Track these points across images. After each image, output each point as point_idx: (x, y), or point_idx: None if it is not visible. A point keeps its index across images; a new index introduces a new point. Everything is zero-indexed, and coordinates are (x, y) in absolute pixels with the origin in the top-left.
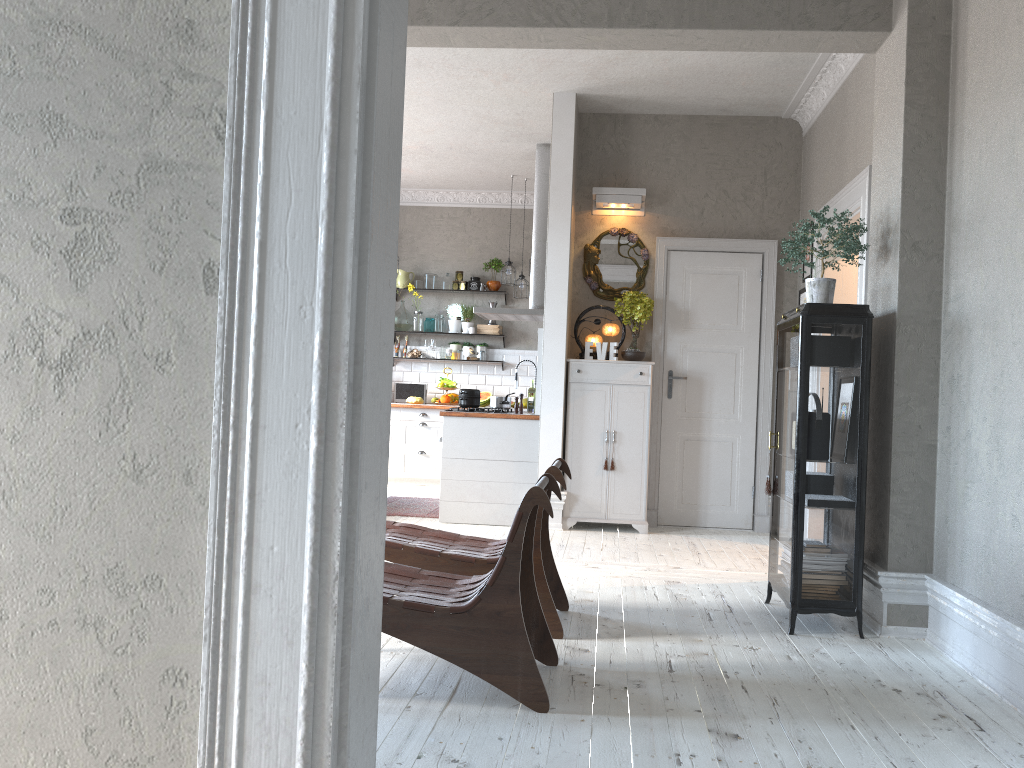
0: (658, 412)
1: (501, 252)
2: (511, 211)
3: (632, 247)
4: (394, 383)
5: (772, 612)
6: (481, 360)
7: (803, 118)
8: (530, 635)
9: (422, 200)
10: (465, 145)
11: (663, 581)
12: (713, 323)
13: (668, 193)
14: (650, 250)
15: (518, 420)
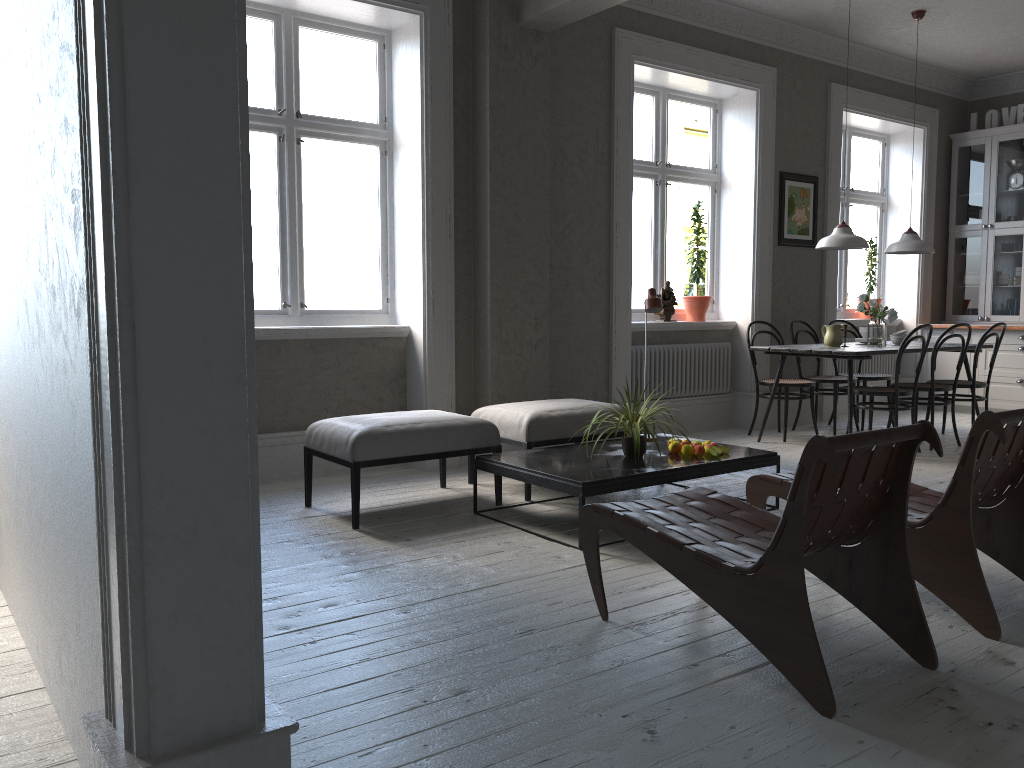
0: None
1: None
2: None
3: None
4: None
5: None
6: None
7: None
8: (902, 623)
9: None
10: None
11: None
12: None
13: None
14: None
15: None
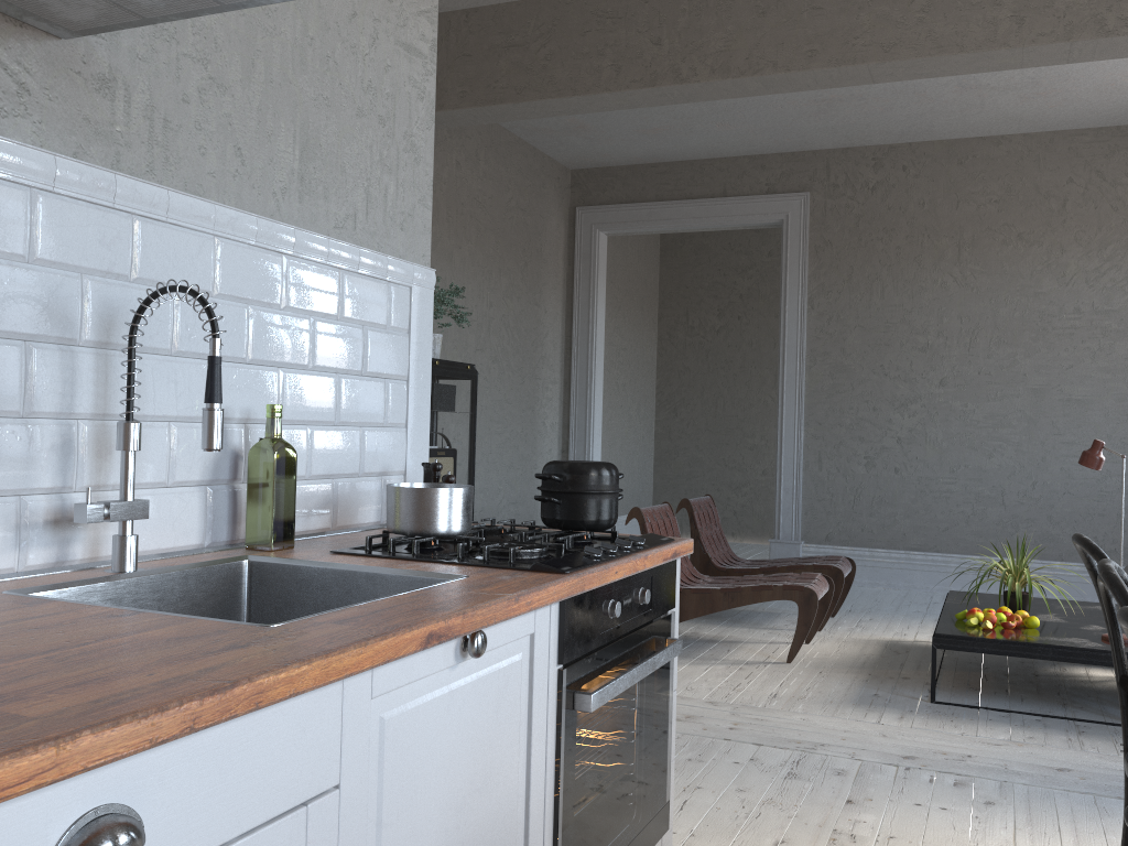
0: None
1: None
2: None
3: None
4: None
5: None
6: None
7: None
8: None
9: None
10: None
11: None
12: None
13: None
14: None
15: None
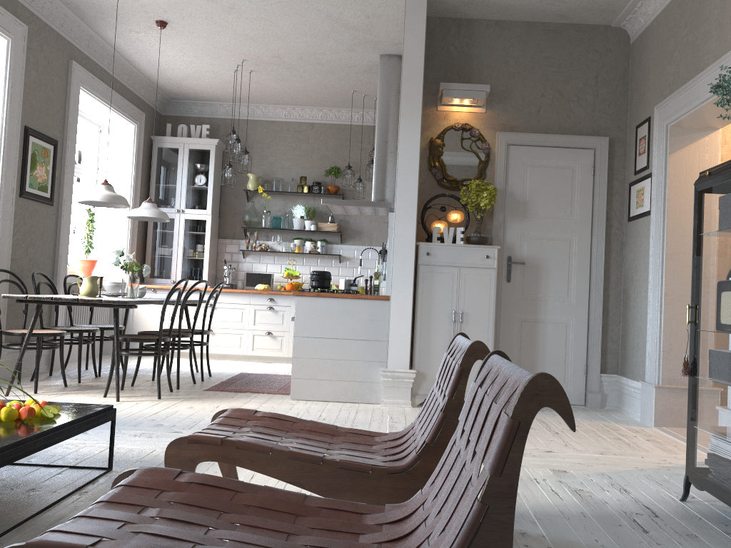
0: (498, 295)
1: (339, 161)
2: (348, 126)
3: (474, 141)
4: (244, 273)
5: (702, 515)
6: (321, 253)
7: (633, 25)
8: None
9: (271, 115)
10: (314, 55)
11: (548, 470)
12: (549, 213)
13: (508, 92)
14: (491, 144)
15: (369, 300)
